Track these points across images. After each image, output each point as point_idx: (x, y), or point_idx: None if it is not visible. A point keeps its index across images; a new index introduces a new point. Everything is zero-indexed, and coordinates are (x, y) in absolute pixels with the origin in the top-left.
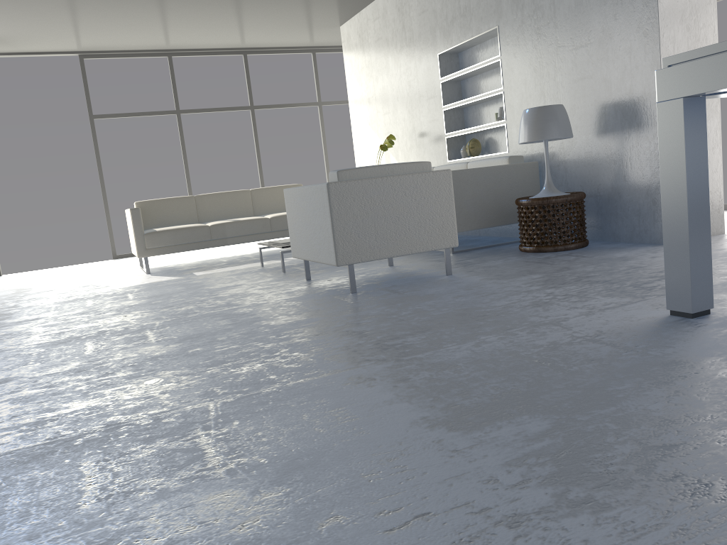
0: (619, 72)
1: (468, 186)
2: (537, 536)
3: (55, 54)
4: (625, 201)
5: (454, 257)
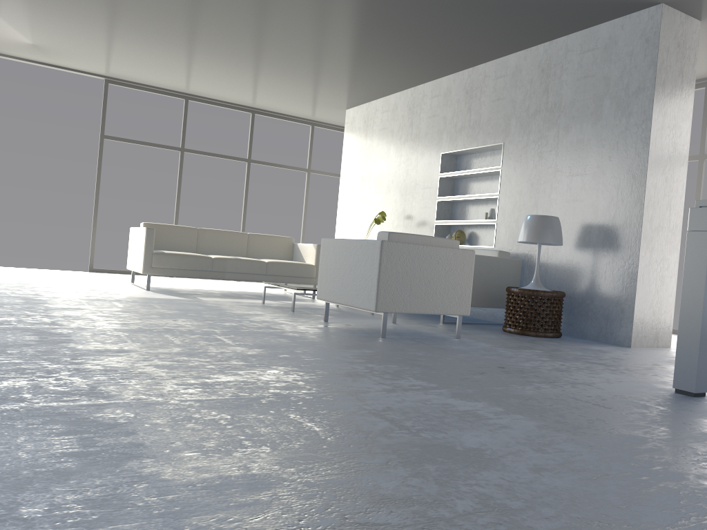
0: (607, 201)
1: None
2: (694, 493)
3: (83, 74)
4: (596, 306)
5: (447, 326)
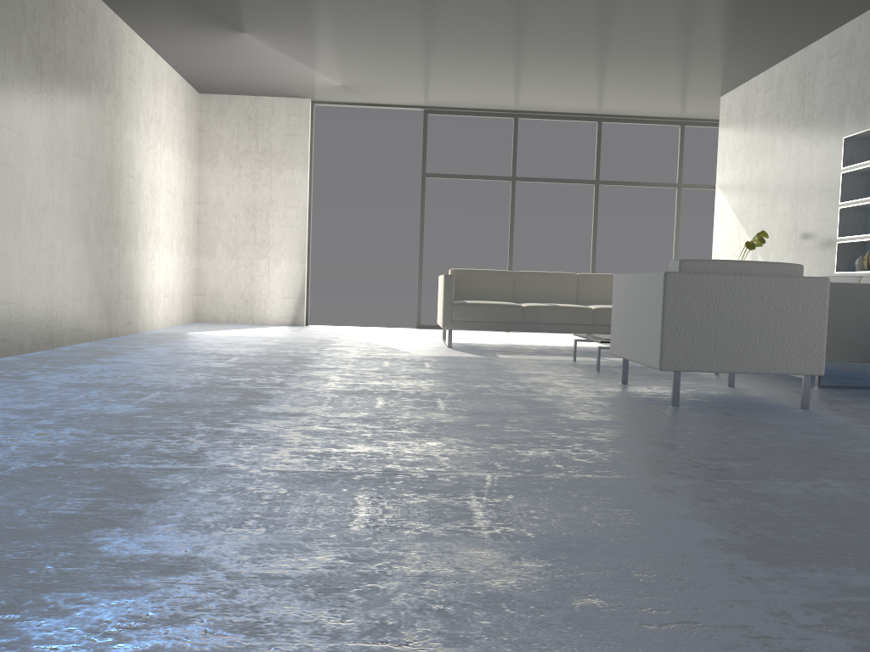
0: None
1: (854, 306)
2: None
3: (401, 108)
4: None
5: (818, 392)
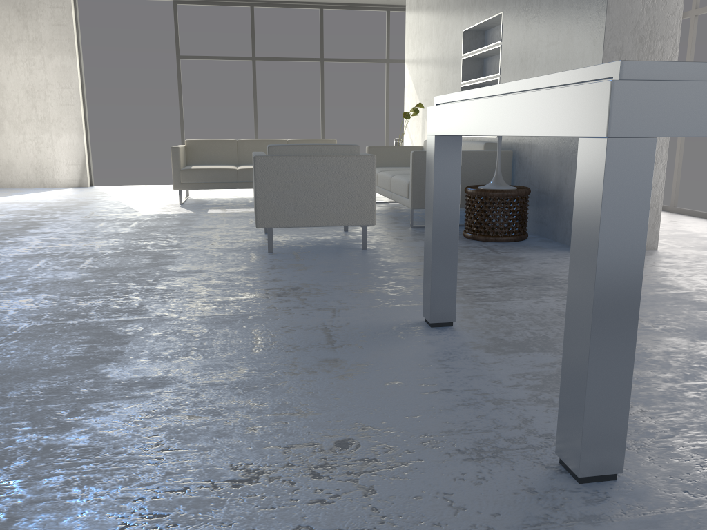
0: None
1: None
2: (19, 449)
3: None
4: (563, 203)
5: (403, 232)
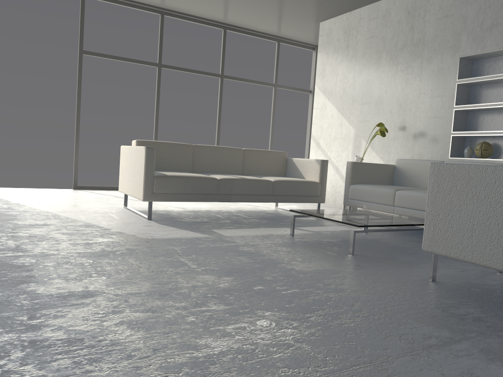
0: None
1: None
2: None
3: None
4: None
5: None
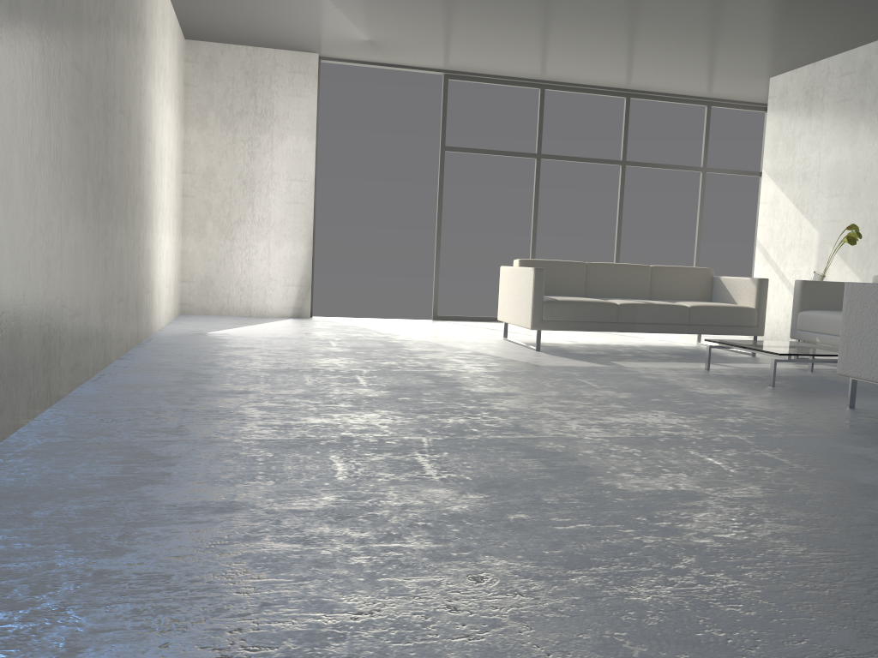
0: None
1: None
2: None
3: (419, 70)
4: None
5: None
